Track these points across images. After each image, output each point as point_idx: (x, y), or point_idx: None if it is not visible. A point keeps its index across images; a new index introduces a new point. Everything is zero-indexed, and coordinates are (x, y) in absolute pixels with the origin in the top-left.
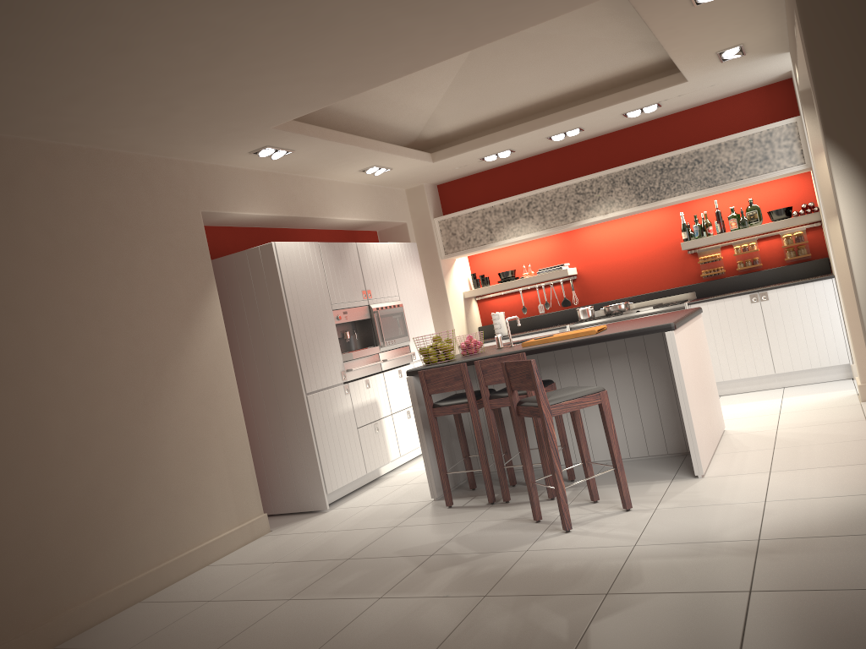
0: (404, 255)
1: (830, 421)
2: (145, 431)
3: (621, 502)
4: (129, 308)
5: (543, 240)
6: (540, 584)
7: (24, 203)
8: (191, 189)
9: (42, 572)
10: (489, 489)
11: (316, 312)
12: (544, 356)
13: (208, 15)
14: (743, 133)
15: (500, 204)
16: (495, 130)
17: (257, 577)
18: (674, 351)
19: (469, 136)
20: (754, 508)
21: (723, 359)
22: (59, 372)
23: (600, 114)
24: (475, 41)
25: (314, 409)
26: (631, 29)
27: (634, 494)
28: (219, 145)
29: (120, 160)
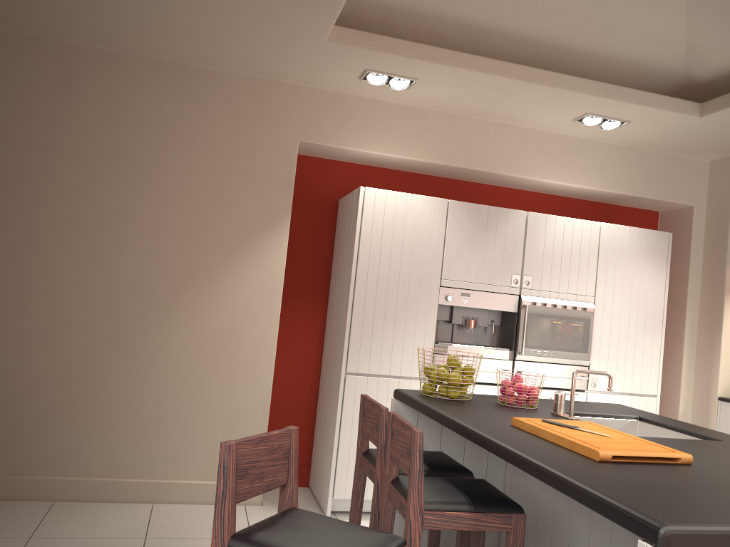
0: (633, 245)
1: None
2: (133, 345)
3: None
4: (160, 223)
5: None
6: None
7: (74, 105)
8: (294, 116)
9: None
10: None
11: (407, 282)
12: None
13: None
14: None
15: None
16: None
17: (95, 543)
18: None
19: None
20: None
21: None
22: (55, 263)
23: None
24: None
25: (352, 394)
26: None
27: None
28: (305, 65)
29: (206, 76)
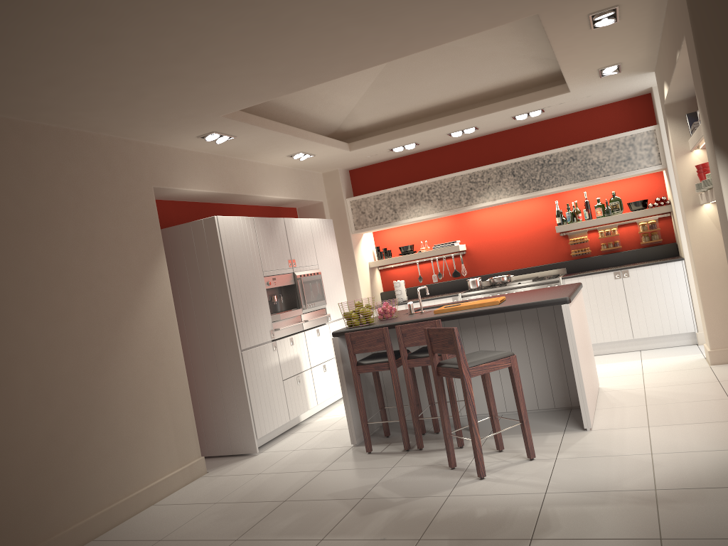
0: (322, 230)
1: (688, 381)
2: (101, 383)
3: (523, 451)
4: (89, 272)
5: (438, 220)
6: (468, 528)
7: None
8: (145, 167)
9: (6, 515)
10: (405, 438)
11: (250, 278)
12: (450, 321)
13: (186, 14)
14: (611, 137)
15: (404, 189)
16: (403, 126)
17: (202, 517)
18: (569, 321)
19: (381, 130)
20: (644, 459)
21: (590, 325)
22: (26, 329)
23: (495, 116)
24: (408, 49)
25: (247, 364)
26: (527, 46)
27: (534, 444)
28: (172, 129)
29: (84, 139)
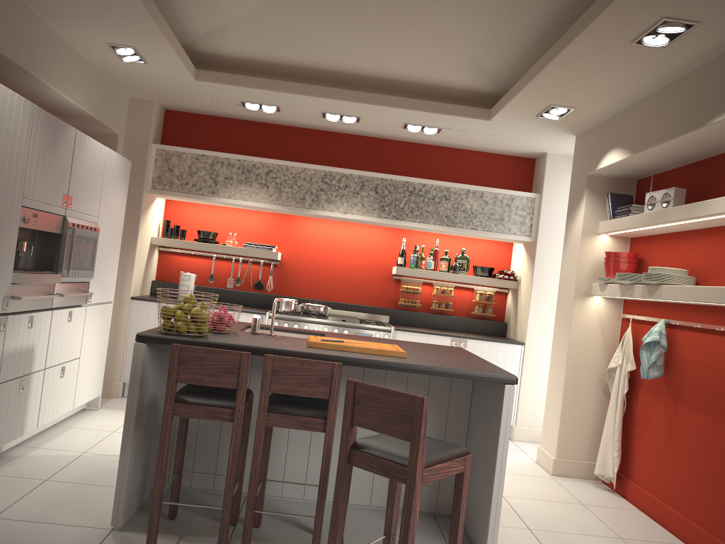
0: (117, 171)
1: (548, 497)
2: None
3: None
4: None
5: (257, 213)
6: None
7: None
8: None
9: None
10: (224, 539)
11: (1, 200)
12: None
13: None
14: (492, 189)
15: (237, 160)
16: (275, 79)
17: None
18: (509, 409)
19: (244, 72)
20: None
21: None
22: None
23: (392, 114)
24: None
25: None
26: (487, 42)
27: None
28: None
29: None
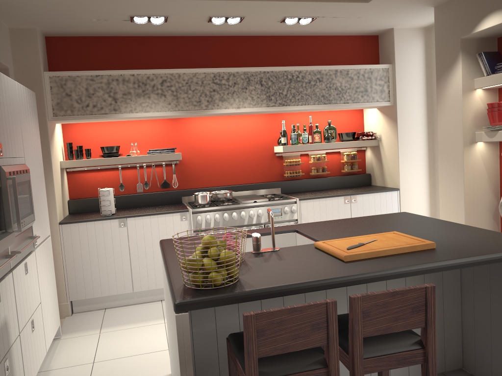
0: (28, 105)
1: None
2: None
3: None
4: None
5: (149, 122)
6: None
7: None
8: None
9: None
10: None
11: None
12: None
13: None
14: (354, 66)
15: (130, 75)
16: None
17: None
18: None
19: None
20: None
21: None
22: None
23: (279, 8)
24: None
25: None
26: None
27: None
28: None
29: None
